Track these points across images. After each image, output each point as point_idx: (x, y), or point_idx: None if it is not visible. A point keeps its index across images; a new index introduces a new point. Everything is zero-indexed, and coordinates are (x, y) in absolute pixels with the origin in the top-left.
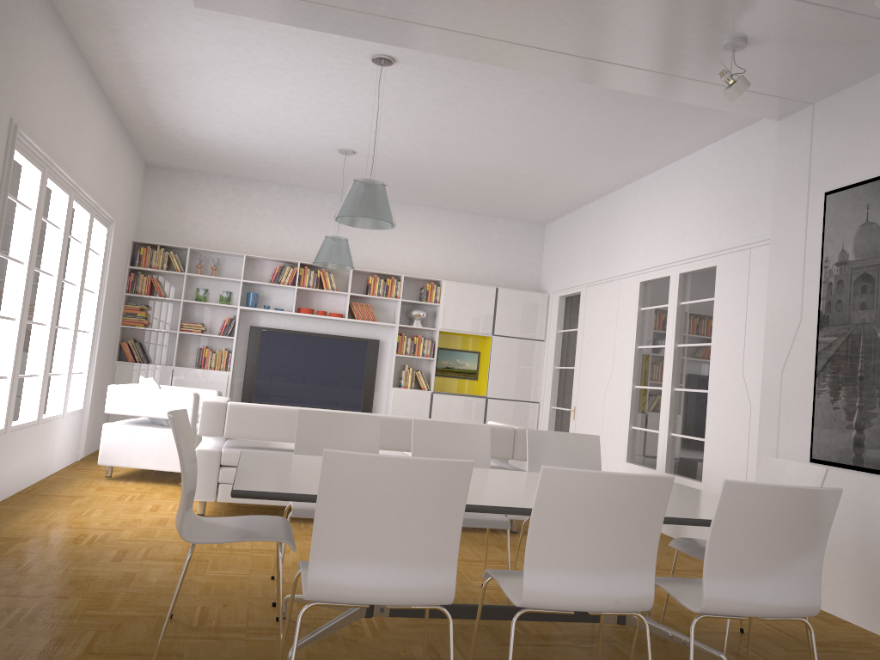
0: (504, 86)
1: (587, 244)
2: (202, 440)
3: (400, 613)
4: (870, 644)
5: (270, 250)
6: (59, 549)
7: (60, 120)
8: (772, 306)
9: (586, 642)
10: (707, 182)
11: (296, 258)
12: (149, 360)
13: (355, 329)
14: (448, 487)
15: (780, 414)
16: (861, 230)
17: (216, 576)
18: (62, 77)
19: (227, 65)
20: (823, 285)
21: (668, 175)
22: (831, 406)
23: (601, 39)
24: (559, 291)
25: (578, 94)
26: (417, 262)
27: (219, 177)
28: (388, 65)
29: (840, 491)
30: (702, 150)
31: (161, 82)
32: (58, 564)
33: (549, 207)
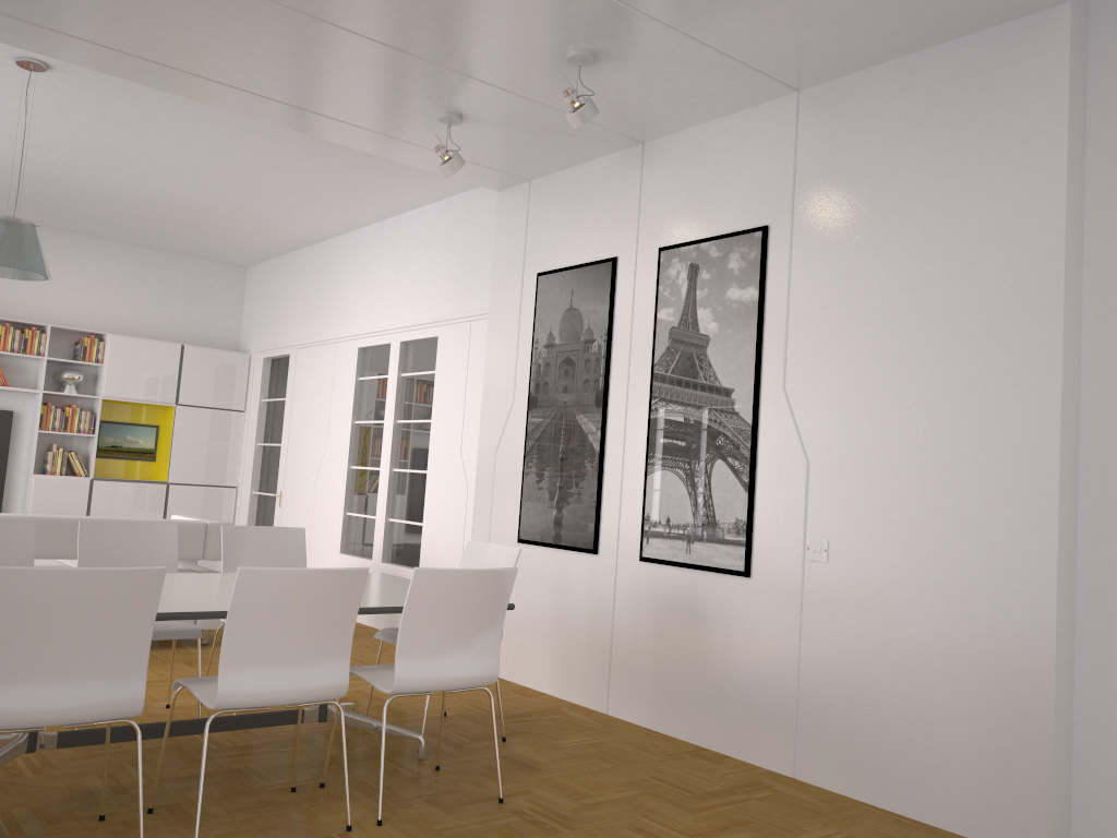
0: (196, 115)
1: (298, 297)
2: None
3: (71, 742)
4: (560, 709)
5: None
6: None
7: None
8: (488, 384)
9: (286, 746)
10: (431, 244)
11: None
12: None
13: None
14: (138, 596)
15: (493, 495)
16: (566, 315)
17: None
18: None
19: None
20: (534, 366)
21: (391, 229)
22: (537, 486)
23: (312, 92)
24: (264, 352)
25: (287, 135)
26: (70, 308)
27: None
28: (40, 71)
29: (515, 570)
30: (427, 207)
31: None
32: None
33: (252, 249)
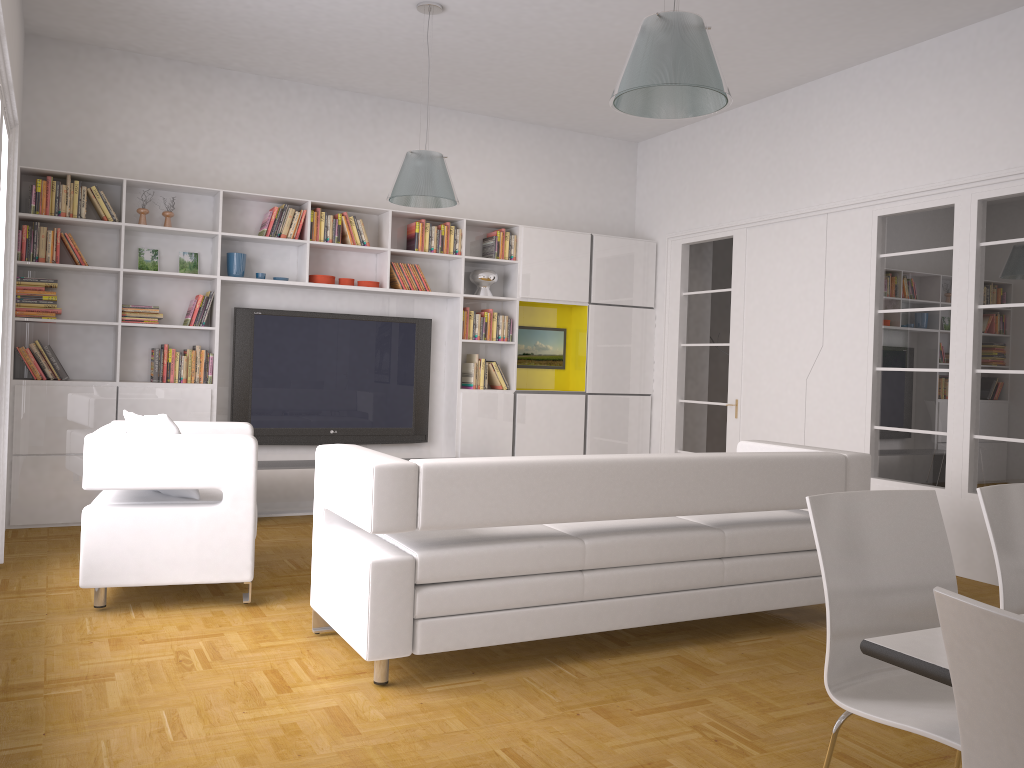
0: None
1: (741, 166)
2: (324, 530)
3: None
4: None
5: (252, 183)
6: None
7: None
8: None
9: None
10: None
11: (295, 195)
12: (67, 374)
13: (393, 305)
14: None
15: None
16: None
17: None
18: None
19: None
20: None
21: (934, 54)
22: None
23: None
24: (683, 237)
25: None
26: (472, 200)
27: (157, 60)
28: None
29: None
30: (1022, 10)
31: None
32: None
33: None
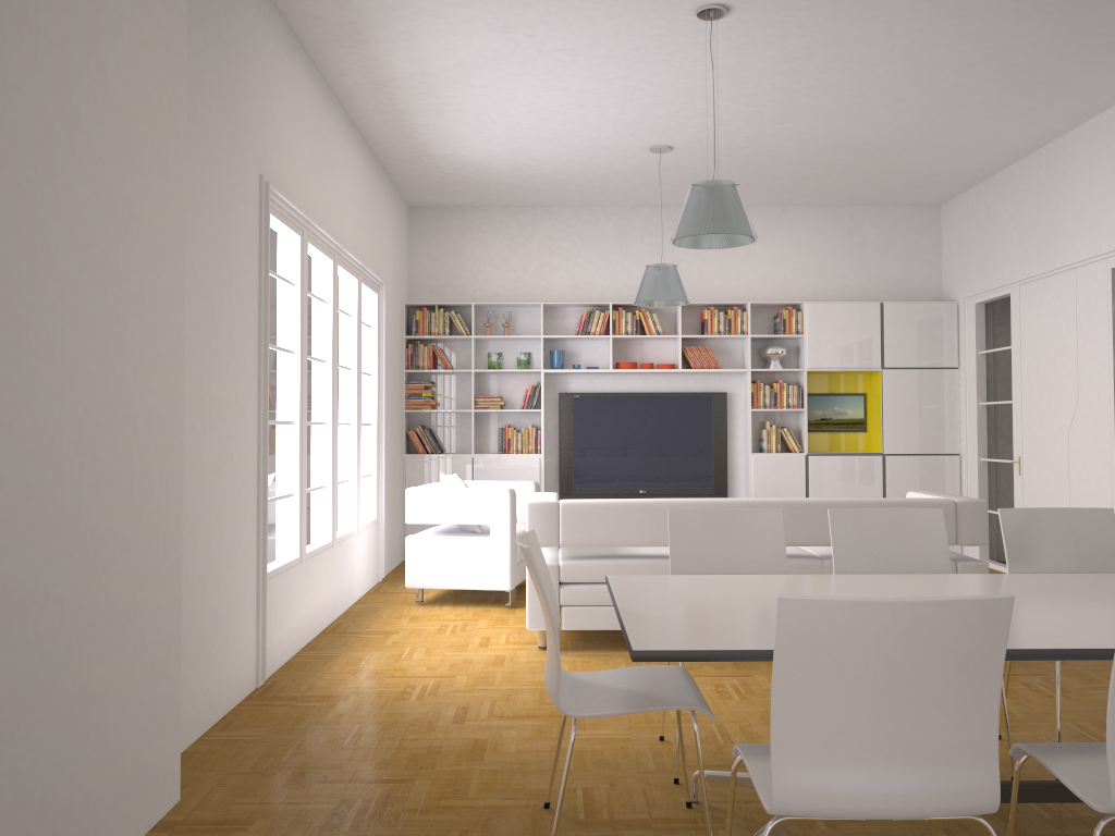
0: (888, 16)
1: (1013, 224)
2: None
3: None
4: None
5: (571, 293)
6: (387, 709)
7: (312, 168)
8: None
9: None
10: None
11: (606, 298)
12: (442, 449)
13: (692, 382)
14: (975, 639)
15: None
16: None
17: (588, 739)
18: (308, 113)
19: (502, 60)
20: None
21: None
22: None
23: None
24: (975, 297)
25: (1004, 6)
26: (764, 282)
27: (497, 208)
28: (720, 18)
29: None
30: None
31: (422, 99)
32: (390, 731)
33: (948, 180)
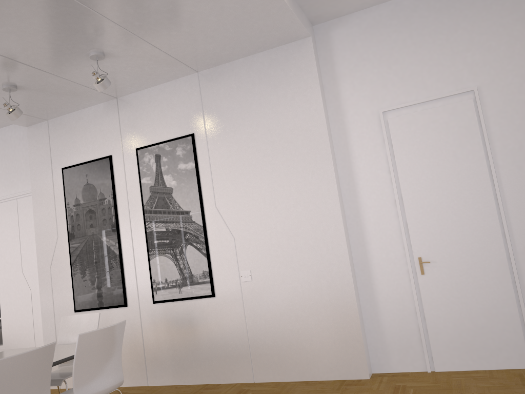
0: None
1: None
2: None
3: None
4: (123, 392)
5: None
6: None
7: None
8: (39, 231)
9: None
10: None
11: None
12: None
13: None
14: None
15: (53, 290)
16: (85, 187)
17: None
18: None
19: None
20: (68, 217)
21: None
22: (82, 279)
23: None
24: None
25: None
26: None
27: None
28: None
29: (125, 321)
30: None
31: None
32: None
33: None
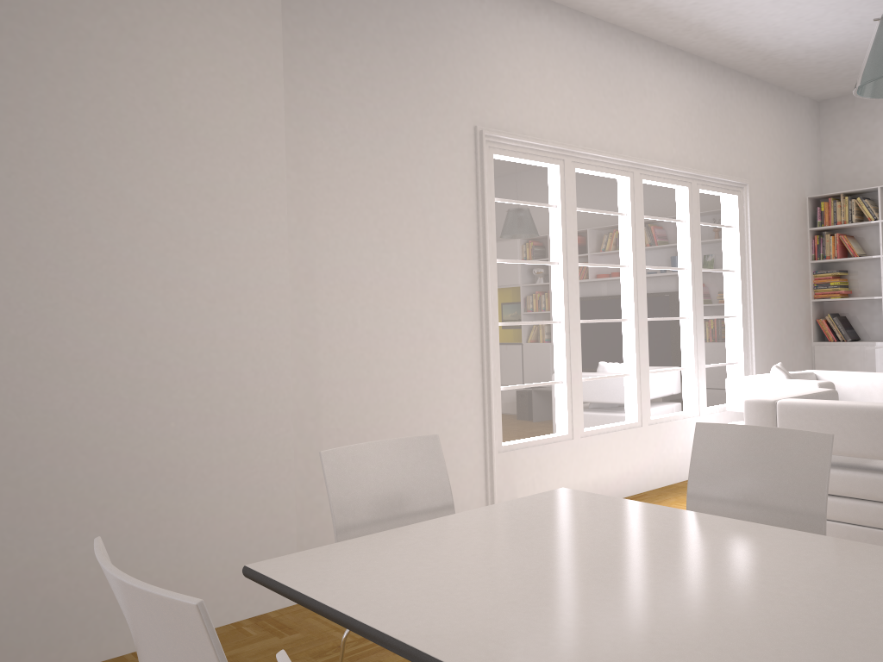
0: None
1: None
2: None
3: None
4: None
5: None
6: None
7: (580, 103)
8: None
9: None
10: None
11: None
12: (858, 337)
13: None
14: (186, 649)
15: None
16: None
17: None
18: (568, 58)
19: None
20: None
21: None
22: None
23: None
24: None
25: None
26: None
27: None
28: None
29: None
30: None
31: (703, 7)
32: None
33: None
